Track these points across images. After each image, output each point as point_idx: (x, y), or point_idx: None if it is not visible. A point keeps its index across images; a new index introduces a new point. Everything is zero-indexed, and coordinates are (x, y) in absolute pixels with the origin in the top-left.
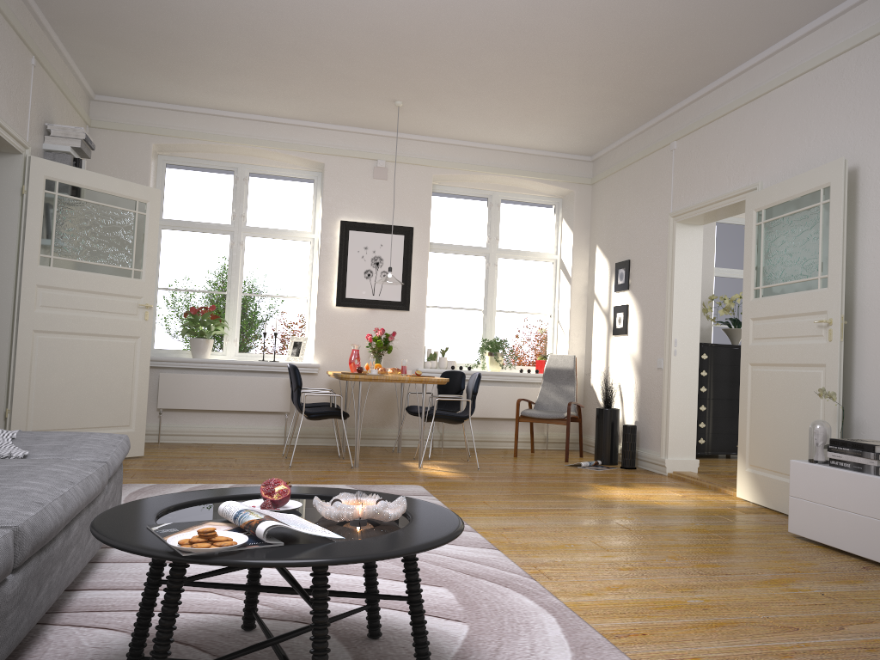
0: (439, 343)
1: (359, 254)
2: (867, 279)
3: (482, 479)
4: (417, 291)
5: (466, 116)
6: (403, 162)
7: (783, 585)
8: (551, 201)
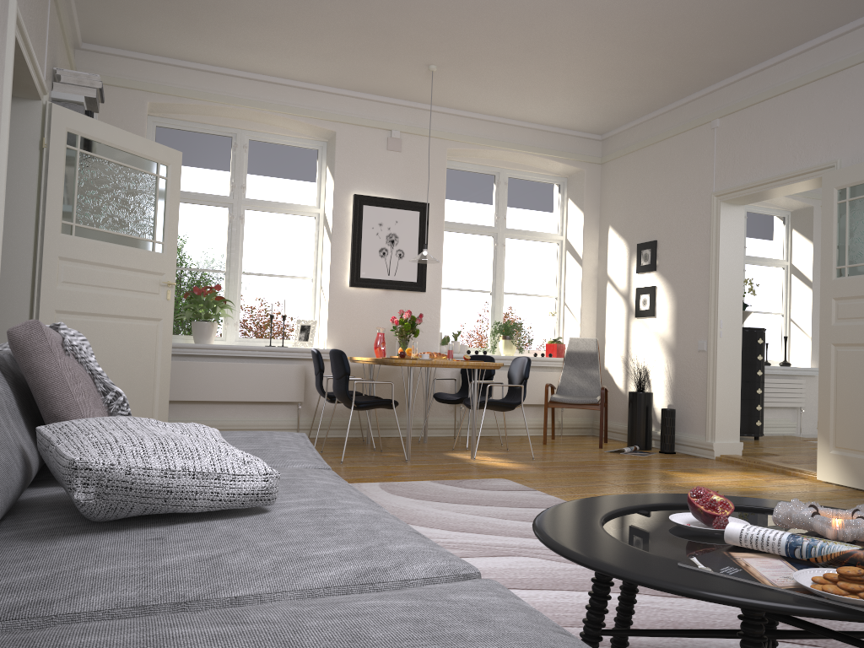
0: (448, 326)
1: (374, 231)
2: None
3: (553, 470)
4: (432, 271)
5: (496, 86)
6: (418, 134)
7: None
8: (556, 180)
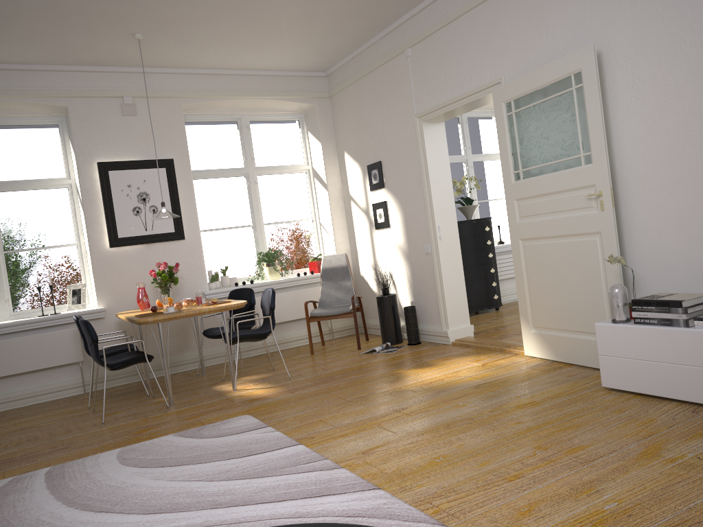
0: (217, 263)
1: (124, 193)
2: (624, 151)
3: (301, 390)
4: (188, 219)
5: (208, 43)
6: (150, 96)
7: (658, 456)
8: (295, 117)
